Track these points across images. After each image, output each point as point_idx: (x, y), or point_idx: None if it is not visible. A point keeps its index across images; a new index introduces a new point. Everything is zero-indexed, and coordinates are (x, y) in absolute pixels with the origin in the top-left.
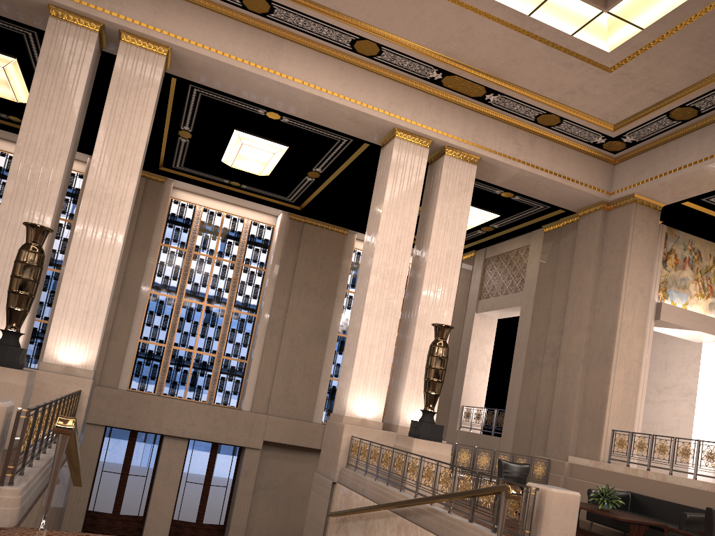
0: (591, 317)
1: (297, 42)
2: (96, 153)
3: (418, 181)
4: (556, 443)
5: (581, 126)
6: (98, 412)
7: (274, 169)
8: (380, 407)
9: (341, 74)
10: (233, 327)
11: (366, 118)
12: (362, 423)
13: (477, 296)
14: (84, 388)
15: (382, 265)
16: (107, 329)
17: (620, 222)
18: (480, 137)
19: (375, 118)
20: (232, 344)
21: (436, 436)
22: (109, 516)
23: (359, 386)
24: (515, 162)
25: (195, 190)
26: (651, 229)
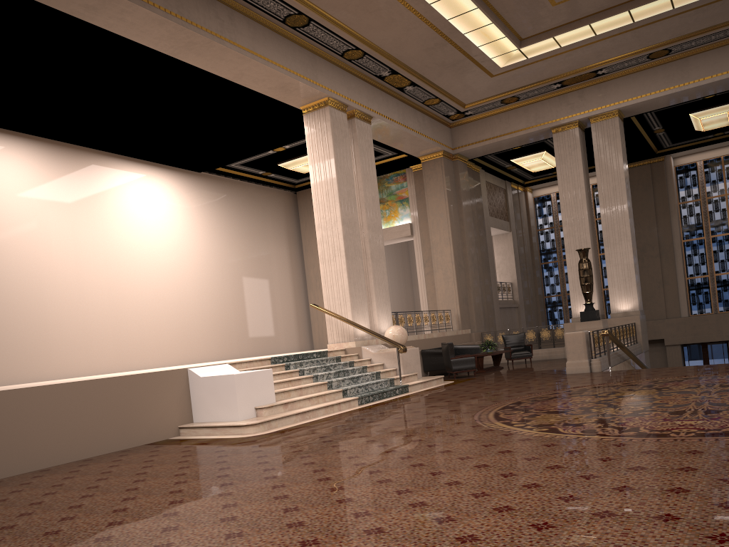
0: None
1: (698, 53)
2: (599, 192)
3: None
4: None
5: None
6: (671, 337)
7: None
8: None
9: None
10: None
11: None
12: None
13: None
14: (636, 321)
15: None
16: (659, 279)
17: None
18: None
19: None
20: None
21: None
22: None
23: None
24: None
25: (690, 152)
26: None
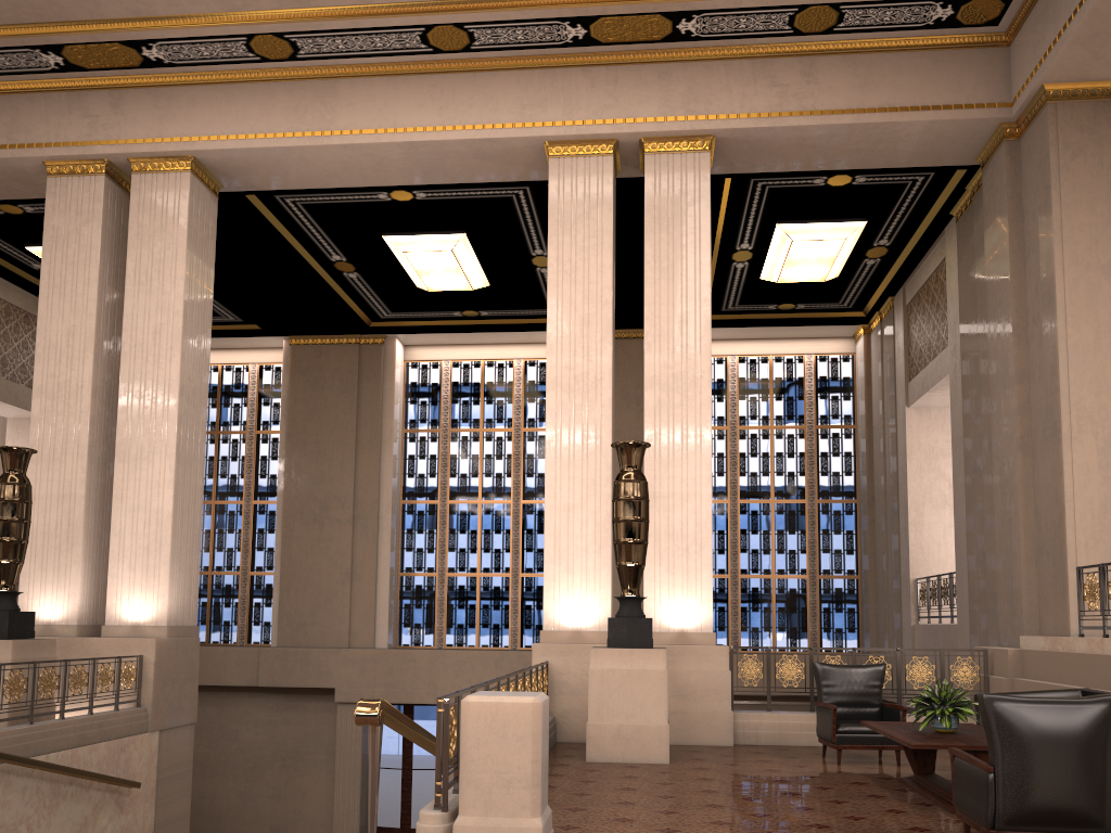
0: (1022, 354)
1: (358, 76)
2: (125, 332)
3: (603, 215)
4: (1007, 616)
5: (882, 4)
6: (349, 686)
7: (489, 273)
8: (604, 607)
9: (433, 95)
10: (528, 527)
11: (493, 146)
12: (575, 639)
13: (904, 376)
14: (147, 652)
15: (565, 371)
16: (346, 567)
17: (1036, 152)
18: (698, 102)
19: (505, 141)
20: (532, 552)
21: (639, 639)
22: (398, 832)
23: (560, 578)
24: (780, 118)
25: (432, 340)
26: (1107, 141)
